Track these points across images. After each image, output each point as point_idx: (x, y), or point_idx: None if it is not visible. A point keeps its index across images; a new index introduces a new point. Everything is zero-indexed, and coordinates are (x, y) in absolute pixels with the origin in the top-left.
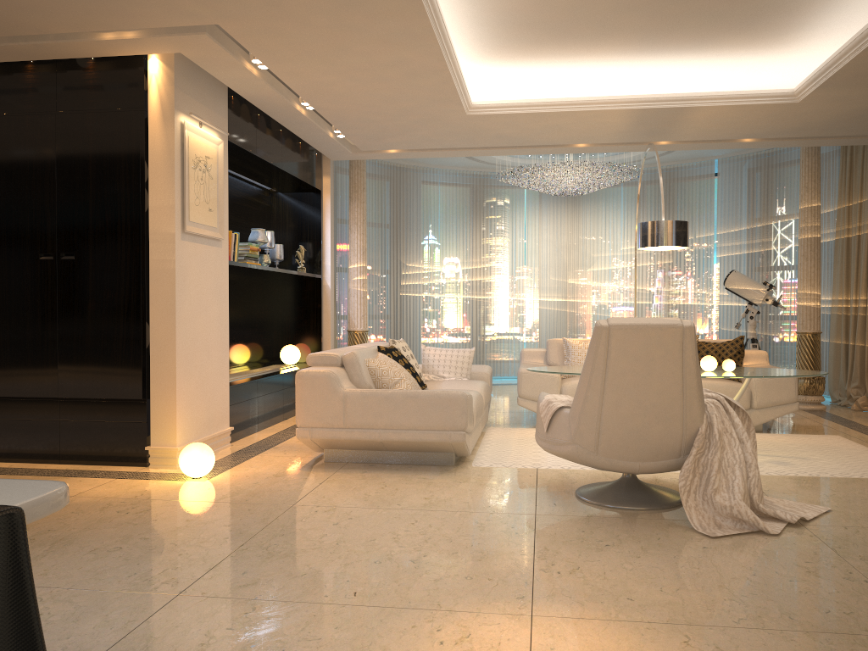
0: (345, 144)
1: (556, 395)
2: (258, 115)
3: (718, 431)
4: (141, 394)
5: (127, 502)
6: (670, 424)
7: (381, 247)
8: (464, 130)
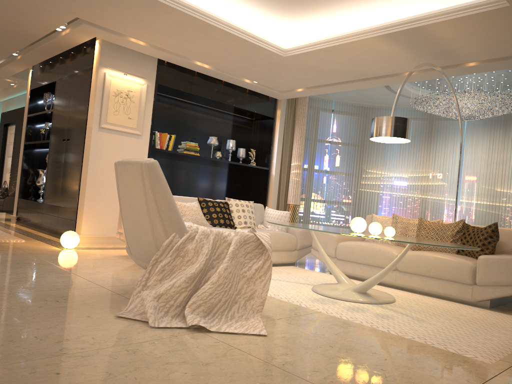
0: (269, 87)
1: (187, 223)
2: (195, 71)
3: (176, 246)
4: (76, 207)
5: (10, 247)
6: (147, 236)
7: (347, 158)
8: (305, 69)
